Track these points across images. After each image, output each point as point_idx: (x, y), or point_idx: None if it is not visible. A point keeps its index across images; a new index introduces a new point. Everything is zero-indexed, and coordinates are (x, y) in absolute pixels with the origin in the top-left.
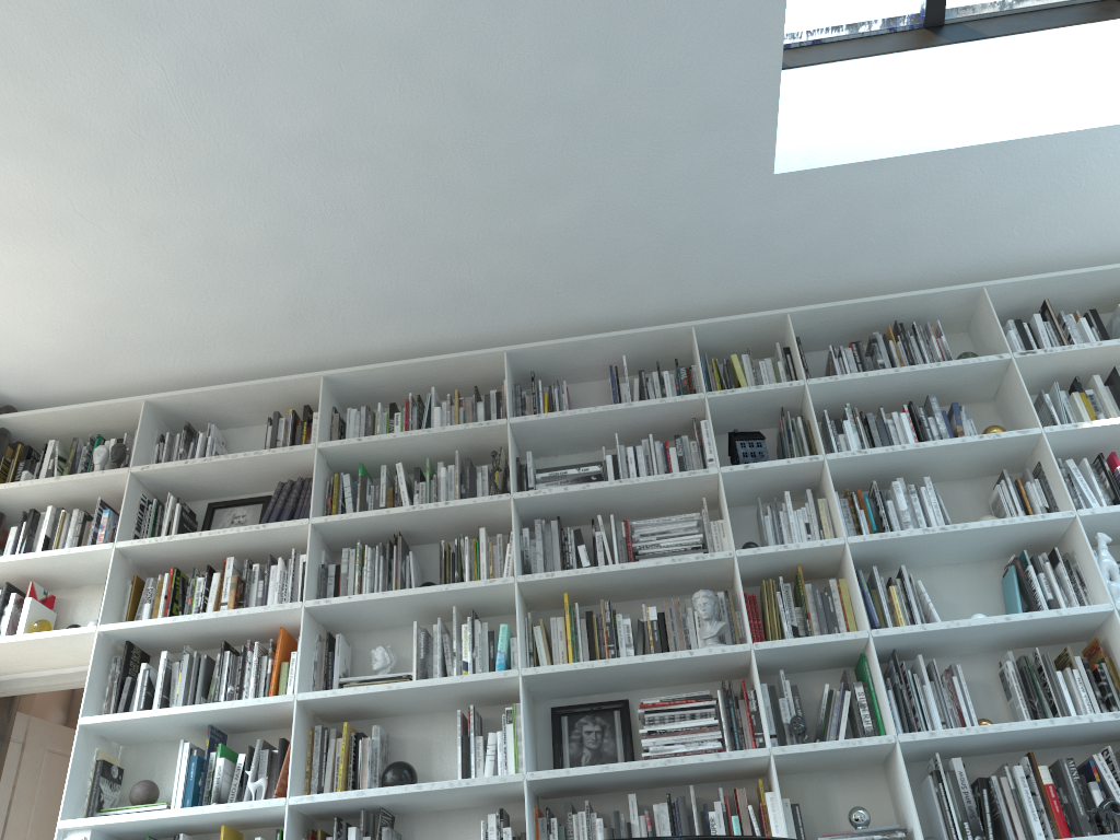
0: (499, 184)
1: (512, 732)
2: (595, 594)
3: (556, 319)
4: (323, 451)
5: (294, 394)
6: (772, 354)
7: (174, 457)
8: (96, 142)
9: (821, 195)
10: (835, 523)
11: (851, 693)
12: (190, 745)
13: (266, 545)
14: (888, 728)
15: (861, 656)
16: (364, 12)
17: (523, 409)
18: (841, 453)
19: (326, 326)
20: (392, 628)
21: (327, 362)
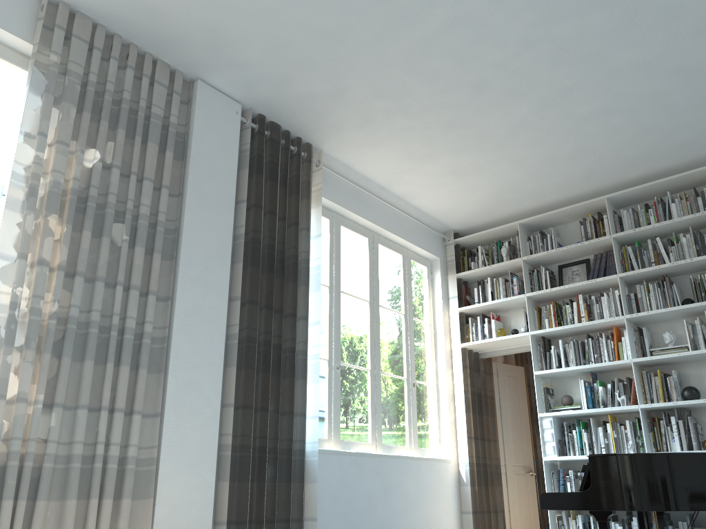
0: (701, 98)
1: None
2: None
3: None
4: (615, 238)
5: (590, 207)
6: None
7: (537, 247)
8: (498, 138)
9: None
10: None
11: None
12: (583, 380)
13: (595, 286)
14: None
15: None
16: (625, 59)
17: None
18: None
19: (604, 175)
20: (669, 320)
21: (604, 188)
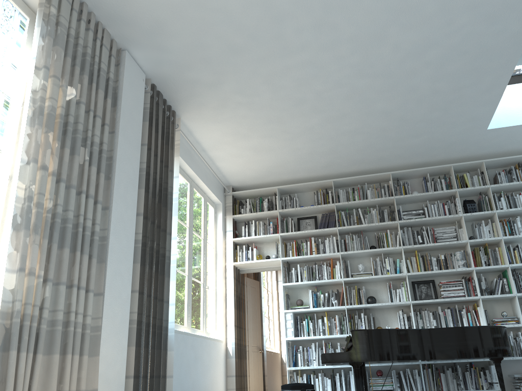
0: (402, 136)
1: (403, 289)
2: (423, 249)
3: (406, 162)
4: (336, 205)
5: (321, 185)
6: (475, 170)
7: (287, 205)
8: (292, 134)
9: (500, 132)
10: (498, 231)
11: (502, 280)
12: (311, 290)
13: (321, 233)
14: (513, 291)
15: (505, 270)
16: (379, 106)
17: (396, 191)
18: (501, 210)
19: (335, 167)
20: (360, 257)
21: (331, 174)
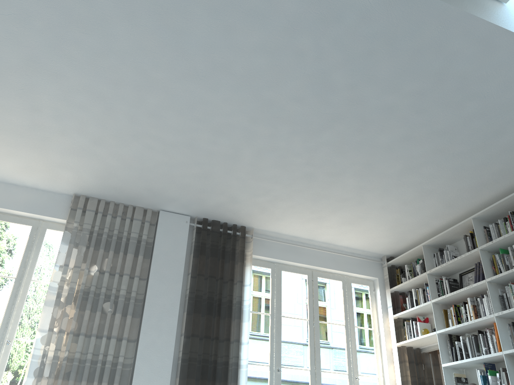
0: (476, 143)
1: None
2: None
3: None
4: (482, 249)
5: (467, 226)
6: None
7: (439, 262)
8: (353, 199)
9: None
10: None
11: None
12: (479, 370)
13: (478, 290)
14: None
15: None
16: (386, 139)
17: None
18: None
19: (461, 202)
20: None
21: (473, 210)
